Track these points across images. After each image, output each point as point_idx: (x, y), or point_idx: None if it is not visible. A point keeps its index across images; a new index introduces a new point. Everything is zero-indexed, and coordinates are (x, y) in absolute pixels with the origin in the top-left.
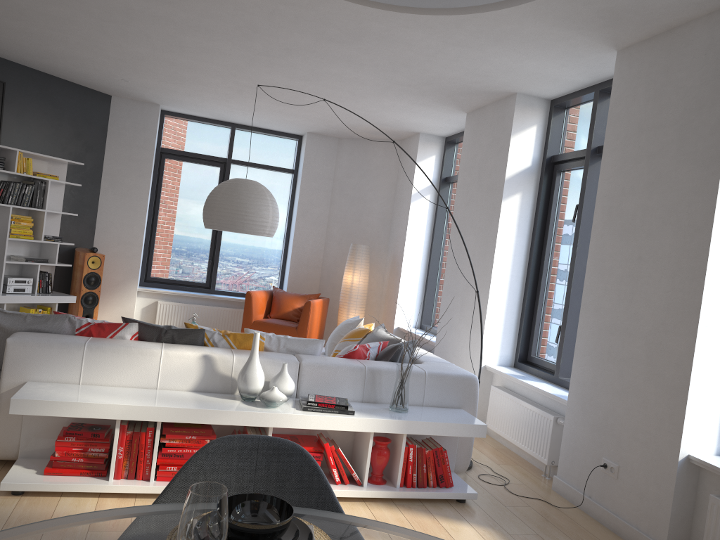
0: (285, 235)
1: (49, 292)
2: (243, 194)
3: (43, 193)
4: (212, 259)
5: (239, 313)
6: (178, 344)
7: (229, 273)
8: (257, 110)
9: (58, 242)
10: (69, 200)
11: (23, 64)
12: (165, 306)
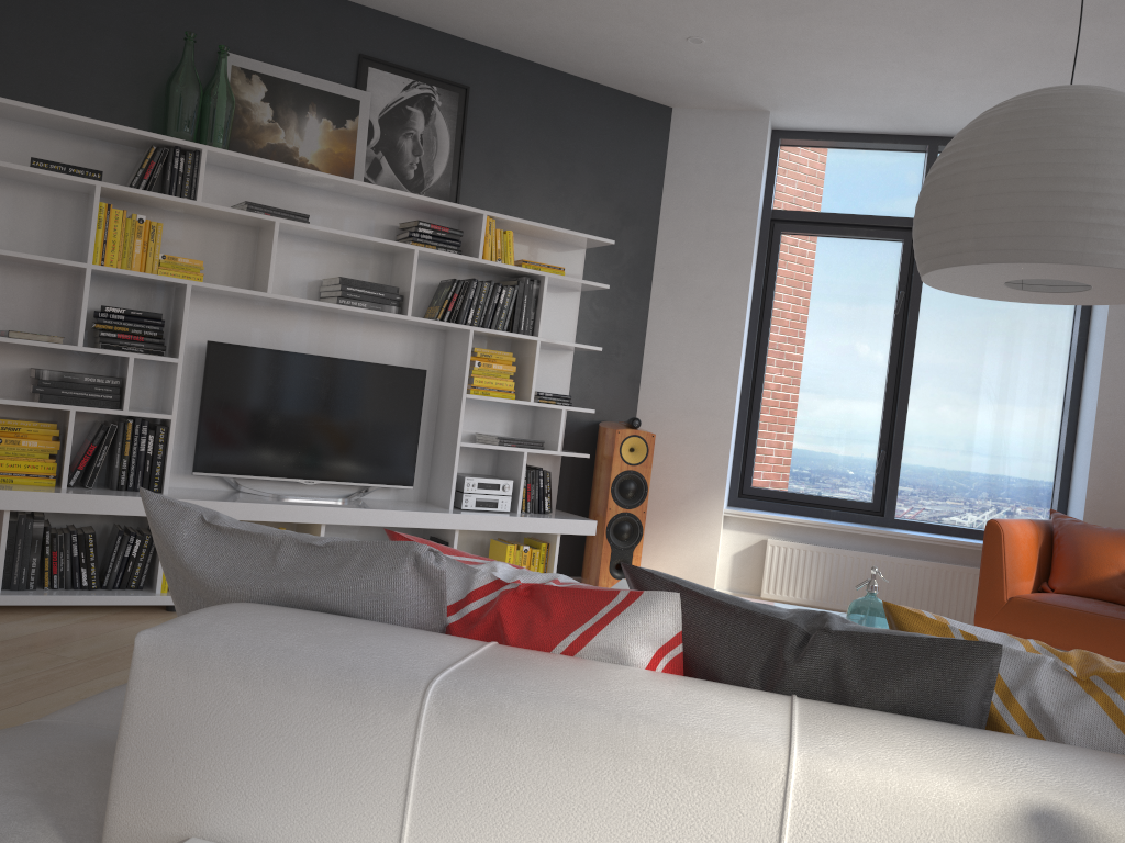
0: (1070, 387)
1: (545, 510)
2: (1080, 120)
3: (535, 304)
4: (887, 448)
5: (956, 575)
6: (862, 706)
7: (927, 480)
8: (1007, 63)
9: (561, 407)
10: (589, 324)
11: (502, 48)
12: (783, 552)
